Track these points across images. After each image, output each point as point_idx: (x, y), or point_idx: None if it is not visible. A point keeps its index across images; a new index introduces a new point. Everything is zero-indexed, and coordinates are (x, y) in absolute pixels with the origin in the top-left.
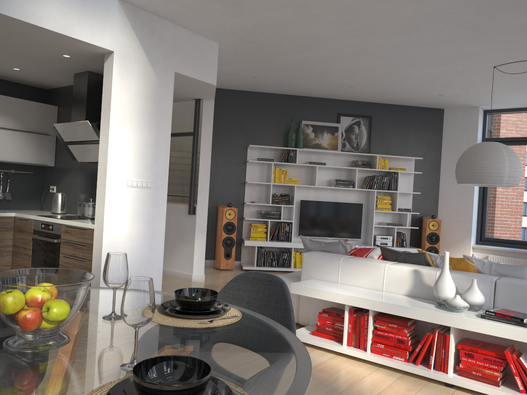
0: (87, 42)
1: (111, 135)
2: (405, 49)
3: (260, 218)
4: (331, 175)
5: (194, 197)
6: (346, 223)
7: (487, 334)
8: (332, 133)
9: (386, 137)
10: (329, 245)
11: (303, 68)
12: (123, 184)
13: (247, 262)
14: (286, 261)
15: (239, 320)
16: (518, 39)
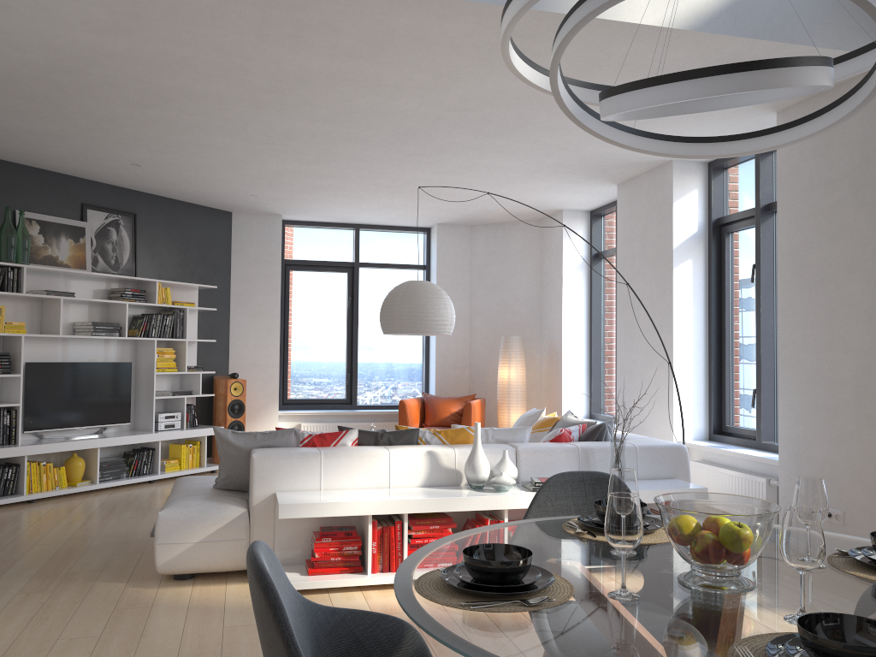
0: None
1: None
2: (295, 137)
3: None
4: (75, 314)
5: None
6: (106, 398)
7: None
8: (76, 238)
9: (159, 250)
10: (272, 435)
11: (97, 126)
12: None
13: None
14: (11, 484)
15: None
16: (426, 155)
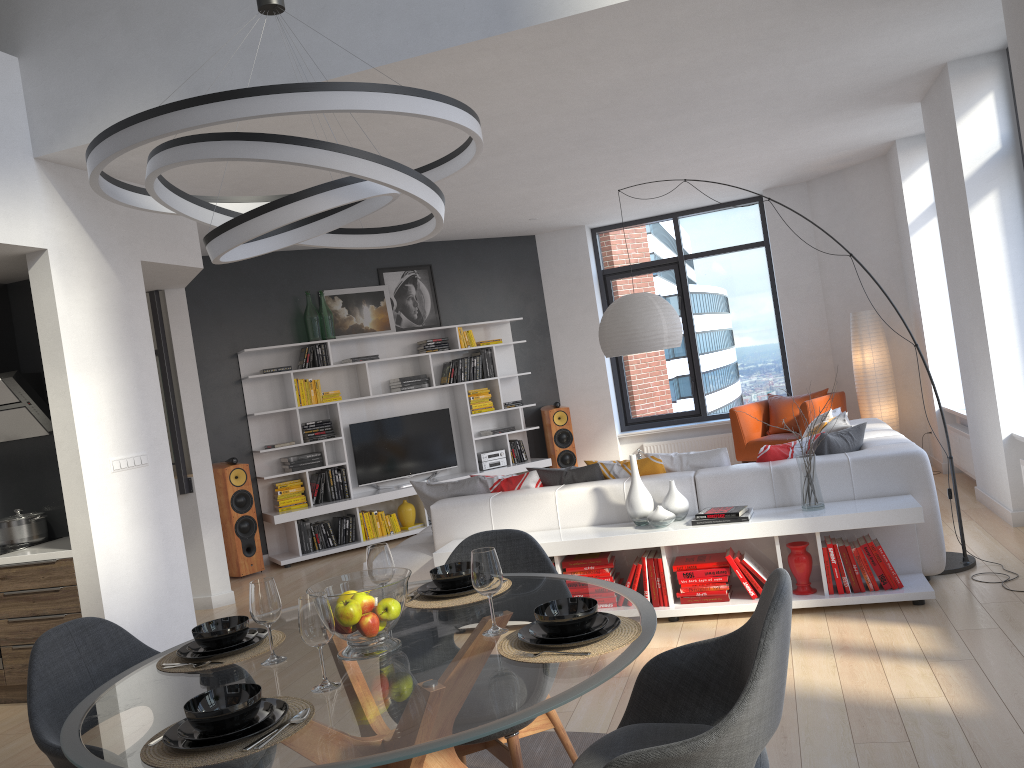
0: (4, 244)
1: (73, 390)
2: (489, 172)
3: (289, 472)
4: (388, 373)
5: (184, 463)
6: (429, 445)
7: (704, 542)
8: (376, 303)
9: (461, 294)
10: (460, 484)
11: None
12: (108, 469)
13: (280, 552)
14: (350, 532)
15: (513, 582)
16: (637, 147)
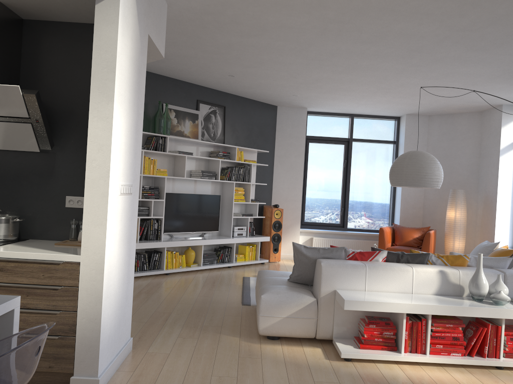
0: None
1: (114, 118)
2: (337, 55)
3: None
4: (191, 165)
5: None
6: (206, 216)
7: None
8: (193, 120)
9: (236, 129)
10: (329, 251)
11: (217, 50)
12: (118, 192)
13: None
14: (157, 263)
15: None
16: (423, 66)
